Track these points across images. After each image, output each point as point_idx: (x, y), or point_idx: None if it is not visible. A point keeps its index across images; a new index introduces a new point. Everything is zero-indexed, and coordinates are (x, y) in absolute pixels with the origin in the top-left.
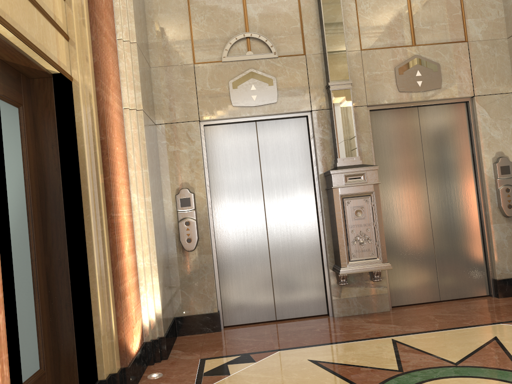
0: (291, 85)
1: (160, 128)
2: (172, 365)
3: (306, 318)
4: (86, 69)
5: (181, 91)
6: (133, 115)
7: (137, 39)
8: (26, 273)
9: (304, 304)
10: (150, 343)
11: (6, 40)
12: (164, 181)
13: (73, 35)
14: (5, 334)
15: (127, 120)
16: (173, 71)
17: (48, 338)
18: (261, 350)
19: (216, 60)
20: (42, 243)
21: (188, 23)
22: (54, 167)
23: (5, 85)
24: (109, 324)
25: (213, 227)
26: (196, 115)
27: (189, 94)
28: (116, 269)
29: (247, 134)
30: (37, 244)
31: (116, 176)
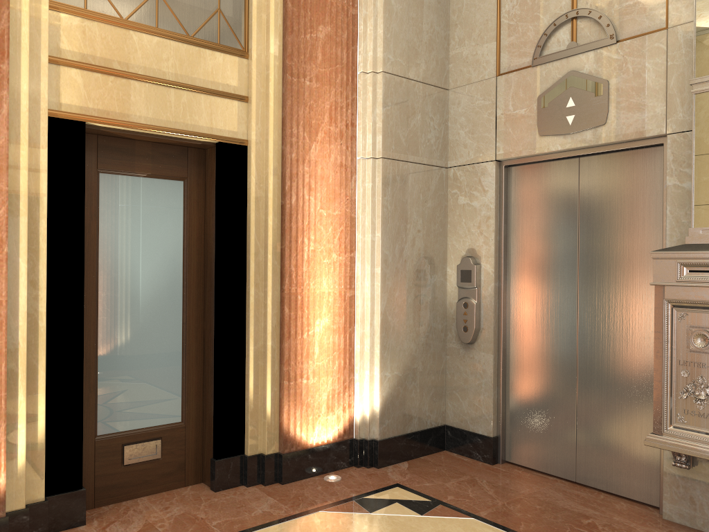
0: (633, 90)
1: (452, 172)
2: (366, 476)
3: (624, 499)
4: (266, 128)
5: (478, 119)
6: (368, 166)
7: (388, 65)
8: (171, 334)
9: (622, 474)
10: (357, 442)
11: (124, 131)
12: (450, 244)
13: (250, 95)
14: (5, 378)
15: (359, 172)
16: (471, 91)
17: (197, 397)
18: (461, 507)
19: (526, 65)
20: (201, 308)
21: (495, 15)
22: (212, 236)
23: (157, 164)
24: (264, 402)
25: (502, 316)
26: (492, 152)
27: (487, 122)
28: (282, 347)
29: (564, 179)
30: (191, 308)
31: (308, 244)
